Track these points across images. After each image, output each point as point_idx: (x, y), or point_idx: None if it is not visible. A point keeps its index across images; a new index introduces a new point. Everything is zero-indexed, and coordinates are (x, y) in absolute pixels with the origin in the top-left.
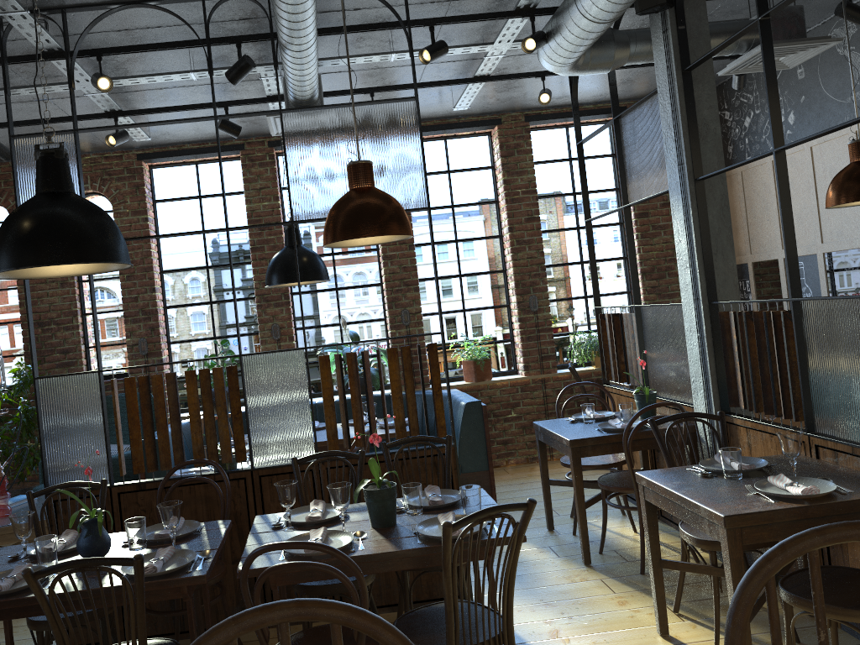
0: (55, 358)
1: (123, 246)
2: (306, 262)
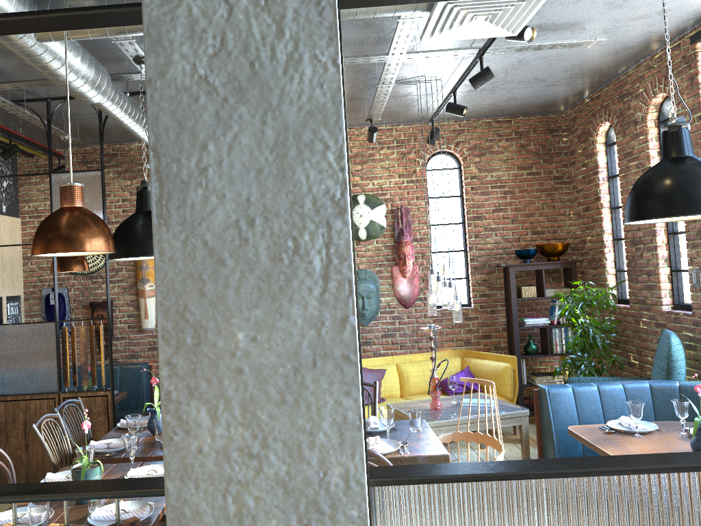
0: (642, 279)
1: (132, 246)
2: (646, 189)
